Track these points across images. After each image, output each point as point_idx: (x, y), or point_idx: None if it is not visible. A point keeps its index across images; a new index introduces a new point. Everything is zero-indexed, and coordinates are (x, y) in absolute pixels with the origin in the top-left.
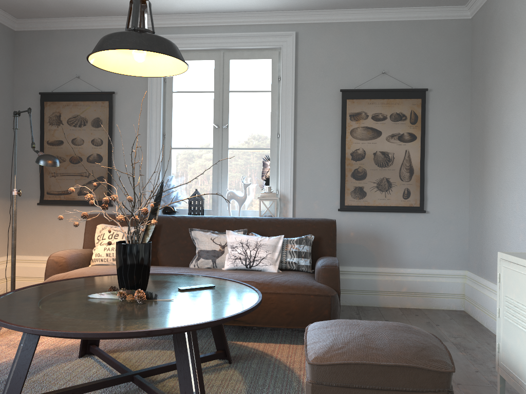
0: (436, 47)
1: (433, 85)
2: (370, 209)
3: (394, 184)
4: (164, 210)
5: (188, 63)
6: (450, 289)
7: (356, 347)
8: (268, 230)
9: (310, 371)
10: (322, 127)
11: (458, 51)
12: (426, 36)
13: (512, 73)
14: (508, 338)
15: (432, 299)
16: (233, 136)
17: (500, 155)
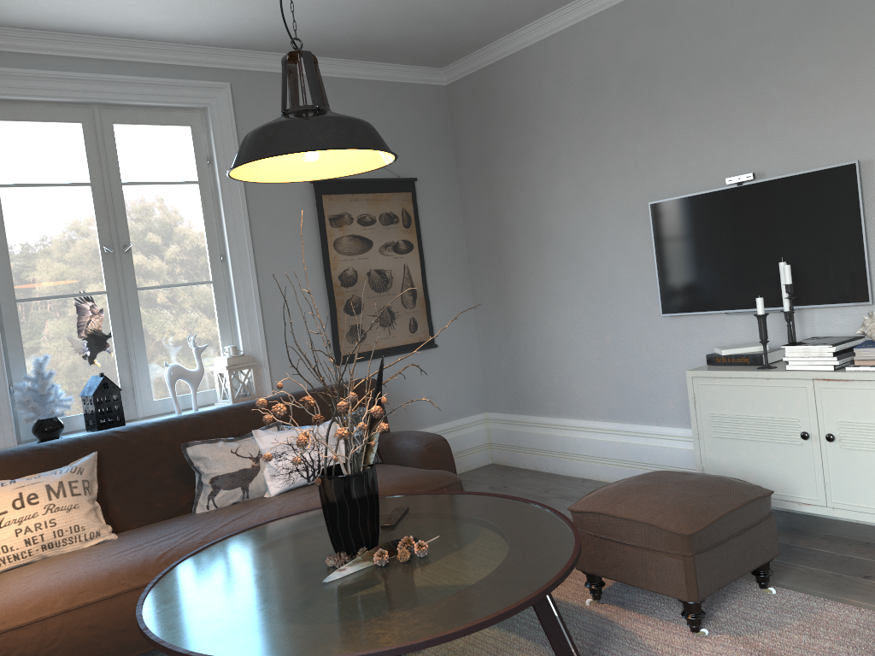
0: (415, 121)
1: (418, 173)
2: (374, 354)
3: (398, 315)
4: (42, 427)
5: (26, 128)
6: (476, 441)
7: (702, 501)
8: (294, 416)
9: (686, 543)
10: (291, 240)
11: (438, 127)
12: (402, 104)
13: (551, 166)
14: (722, 455)
15: (460, 460)
16: (144, 265)
17: (538, 263)
